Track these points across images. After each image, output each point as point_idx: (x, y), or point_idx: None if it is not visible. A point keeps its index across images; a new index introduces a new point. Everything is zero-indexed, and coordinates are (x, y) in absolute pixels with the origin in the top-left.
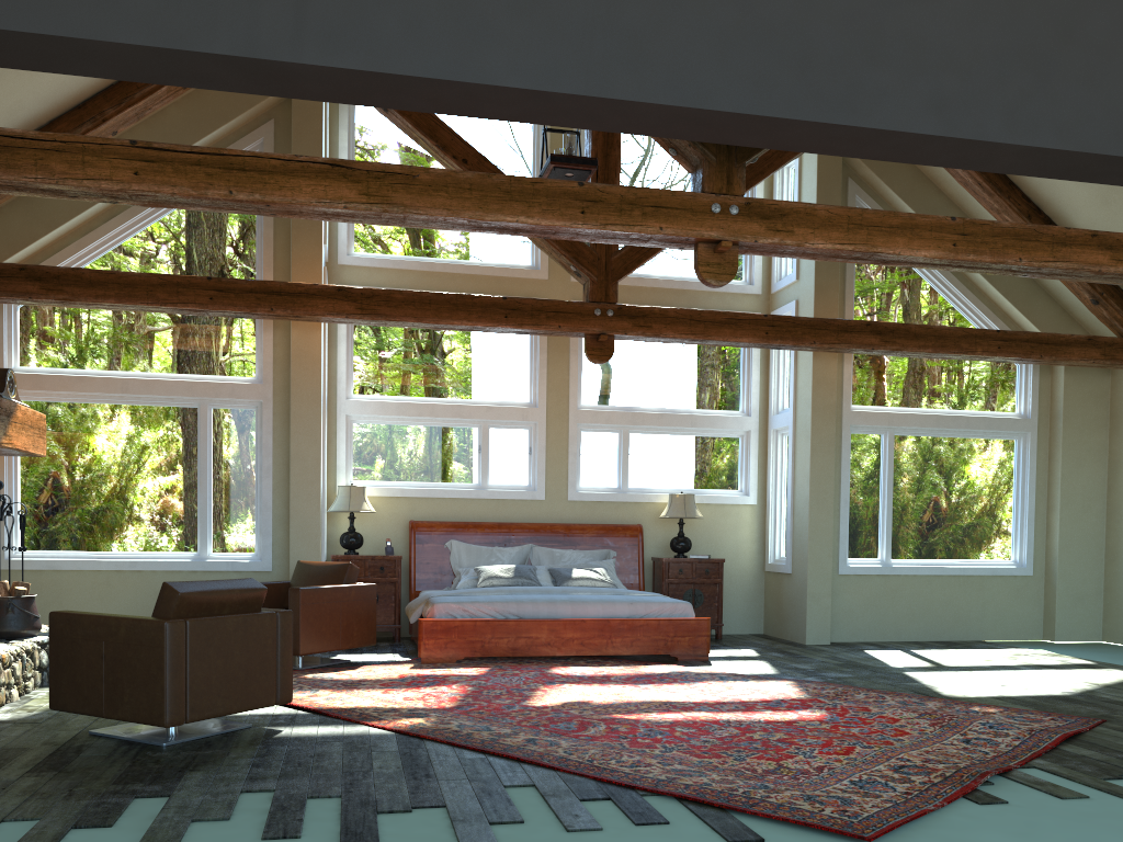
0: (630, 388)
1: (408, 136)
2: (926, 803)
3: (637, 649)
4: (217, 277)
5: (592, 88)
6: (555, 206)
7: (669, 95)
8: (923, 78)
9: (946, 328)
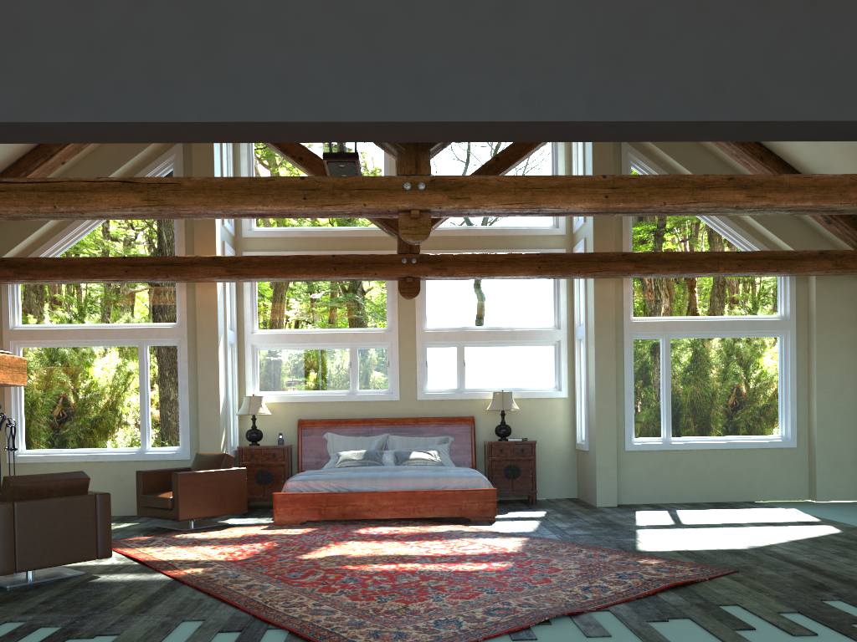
0: (464, 313)
1: (264, 144)
2: (465, 638)
3: (438, 513)
4: (130, 256)
5: (252, 115)
6: (284, 196)
7: (310, 115)
8: (515, 79)
9: (692, 253)
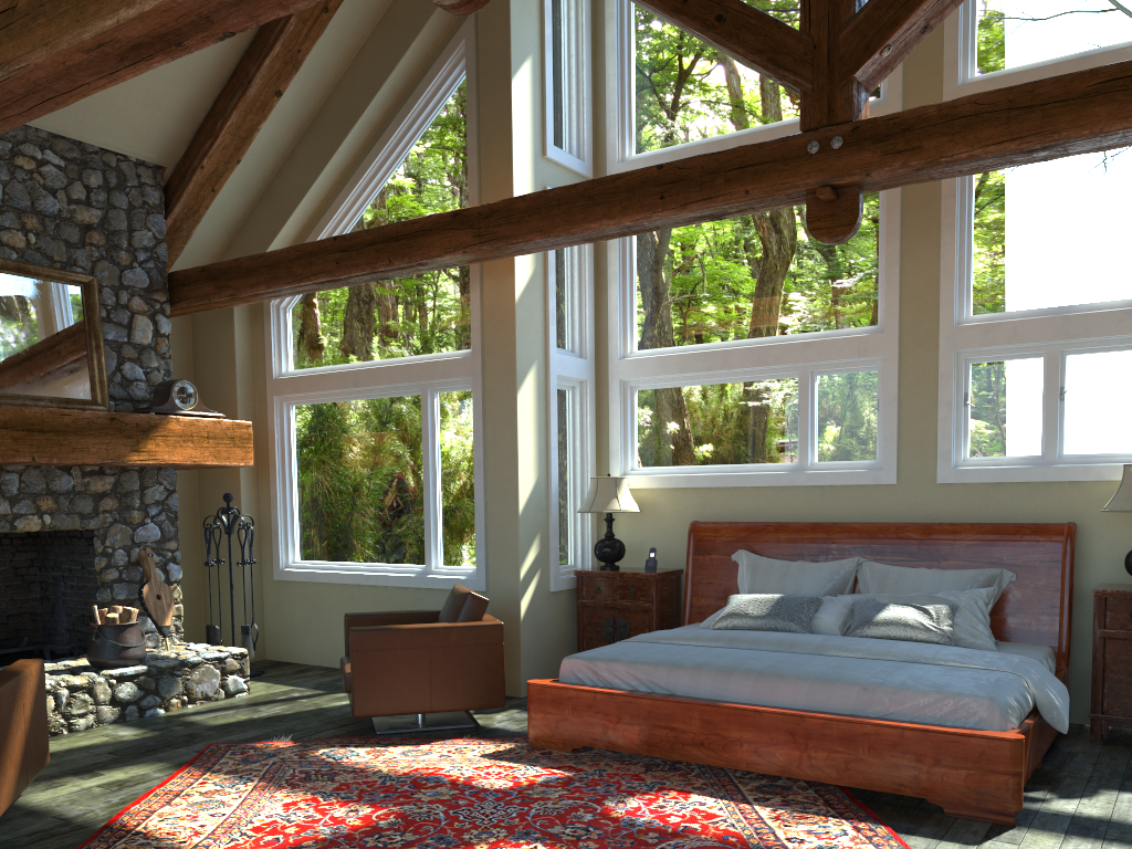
0: (1068, 272)
1: None
2: None
3: (858, 778)
4: (342, 235)
5: None
6: None
7: None
8: None
9: None
